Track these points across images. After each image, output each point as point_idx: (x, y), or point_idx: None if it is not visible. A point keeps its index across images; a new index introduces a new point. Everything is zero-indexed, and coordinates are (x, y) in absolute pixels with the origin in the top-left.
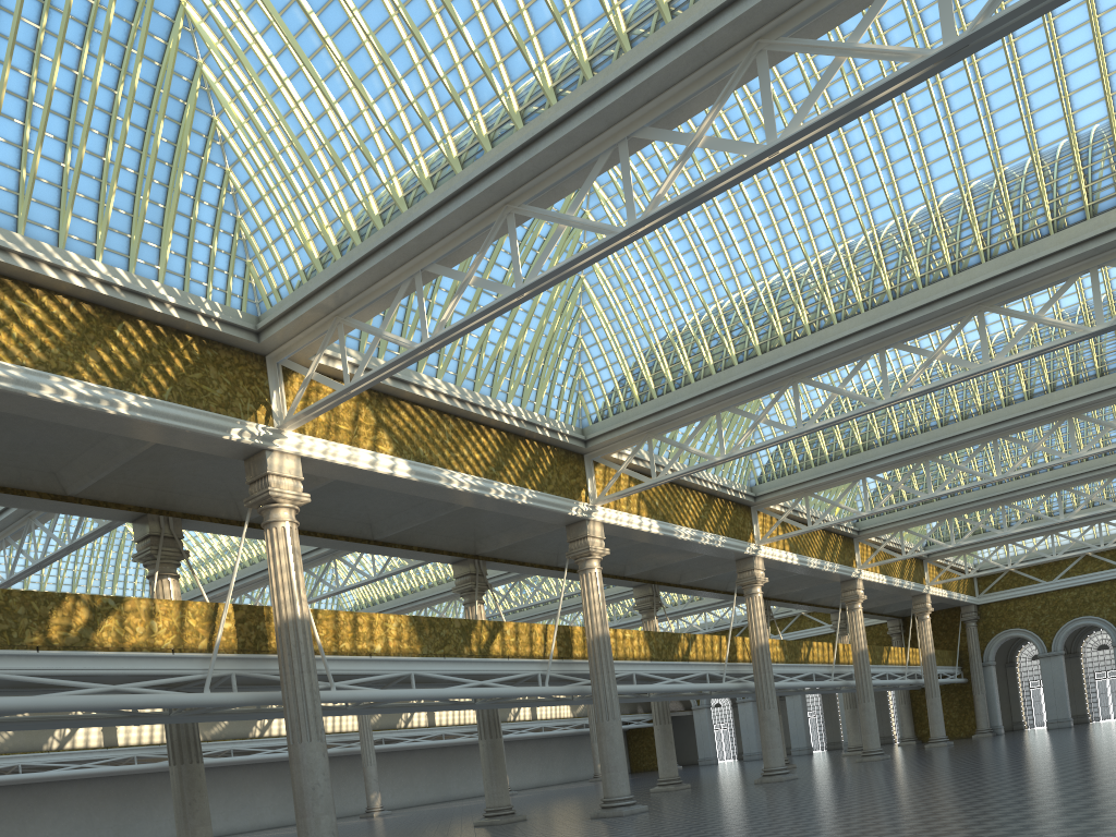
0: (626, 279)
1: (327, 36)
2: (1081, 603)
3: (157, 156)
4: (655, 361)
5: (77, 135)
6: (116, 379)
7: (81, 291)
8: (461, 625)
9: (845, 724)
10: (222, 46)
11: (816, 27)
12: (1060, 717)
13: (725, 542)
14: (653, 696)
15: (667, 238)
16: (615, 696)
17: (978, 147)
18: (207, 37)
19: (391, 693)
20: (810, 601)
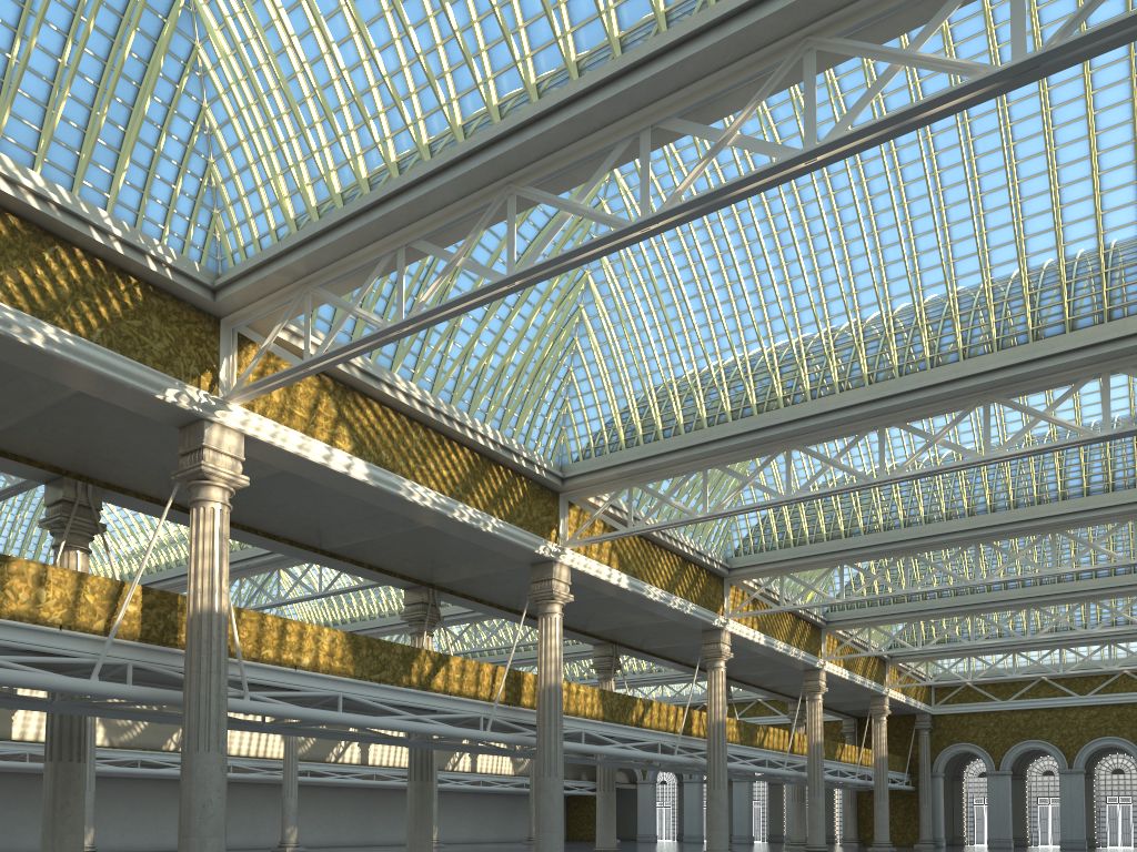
0: (626, 316)
1: None
2: (1033, 726)
3: (124, 72)
4: (646, 406)
5: (31, 26)
6: (36, 307)
7: (8, 199)
8: (403, 651)
9: (789, 817)
10: None
11: (872, 36)
12: (1002, 837)
13: (694, 609)
14: (600, 760)
15: (675, 276)
16: (560, 752)
17: (1003, 233)
18: None
19: (313, 713)
20: (770, 686)
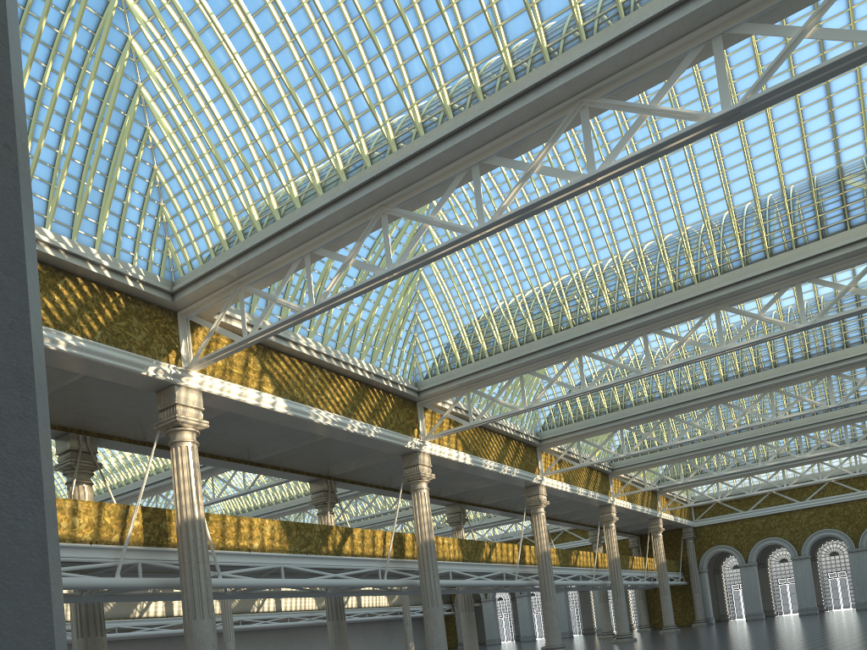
0: (453, 273)
1: (247, 72)
2: (768, 527)
3: (100, 153)
4: (474, 334)
5: (37, 131)
6: (57, 322)
7: None
8: (320, 529)
9: (597, 614)
10: (159, 74)
11: (624, 93)
12: (756, 611)
13: (518, 473)
14: (461, 590)
15: (488, 244)
16: (438, 588)
17: (716, 193)
18: (147, 66)
19: (266, 582)
20: (574, 520)
